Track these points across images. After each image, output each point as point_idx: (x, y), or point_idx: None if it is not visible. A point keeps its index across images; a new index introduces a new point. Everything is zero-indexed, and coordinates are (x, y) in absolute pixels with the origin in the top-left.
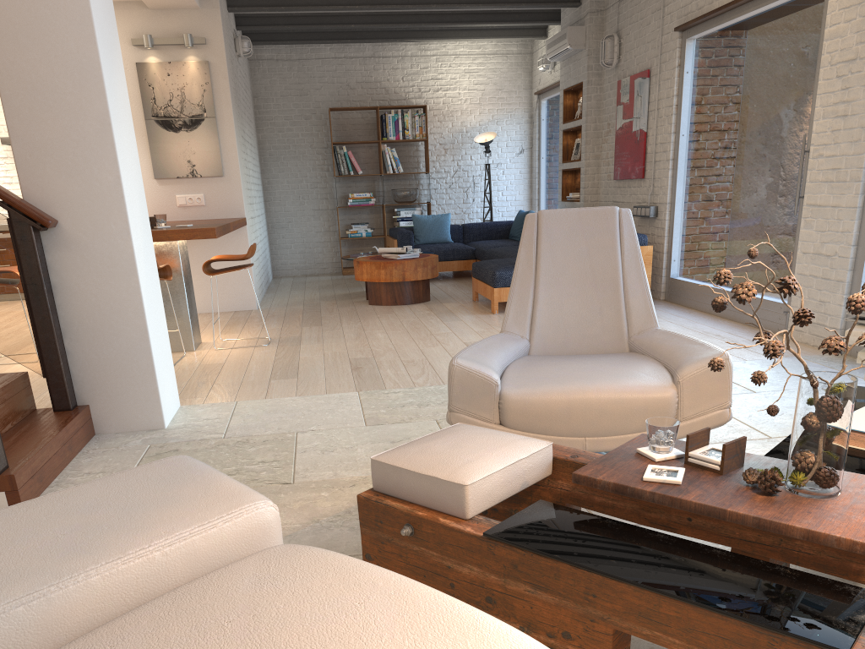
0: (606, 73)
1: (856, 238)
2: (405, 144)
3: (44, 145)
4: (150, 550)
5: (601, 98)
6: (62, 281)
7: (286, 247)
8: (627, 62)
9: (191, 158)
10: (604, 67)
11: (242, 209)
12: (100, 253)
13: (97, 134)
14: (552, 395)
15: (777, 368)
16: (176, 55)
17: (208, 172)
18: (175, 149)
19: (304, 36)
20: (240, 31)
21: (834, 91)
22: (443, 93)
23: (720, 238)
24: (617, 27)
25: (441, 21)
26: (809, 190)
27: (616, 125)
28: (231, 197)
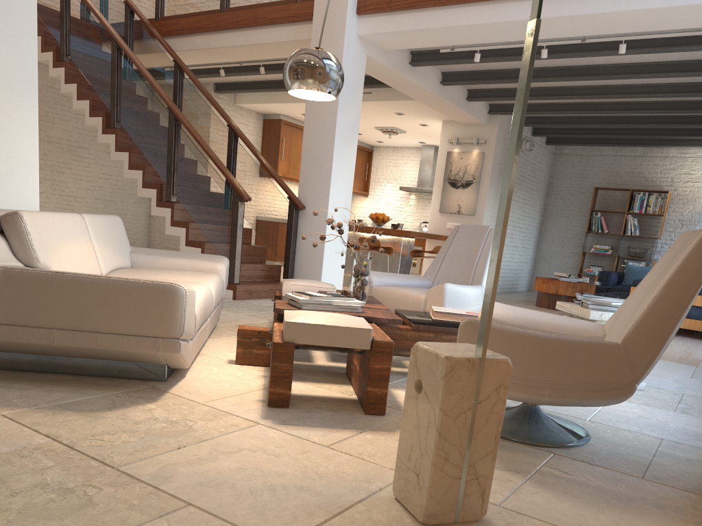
0: None
1: None
2: (650, 217)
3: (309, 177)
4: (183, 261)
5: None
6: (300, 231)
7: (544, 273)
8: None
9: (460, 203)
10: None
11: None
12: (315, 222)
13: (326, 175)
14: (386, 290)
15: (657, 363)
16: (468, 148)
17: (466, 212)
18: (453, 198)
19: (586, 141)
20: (542, 137)
21: None
22: (691, 184)
23: None
24: None
25: (674, 134)
26: None
27: None
28: None
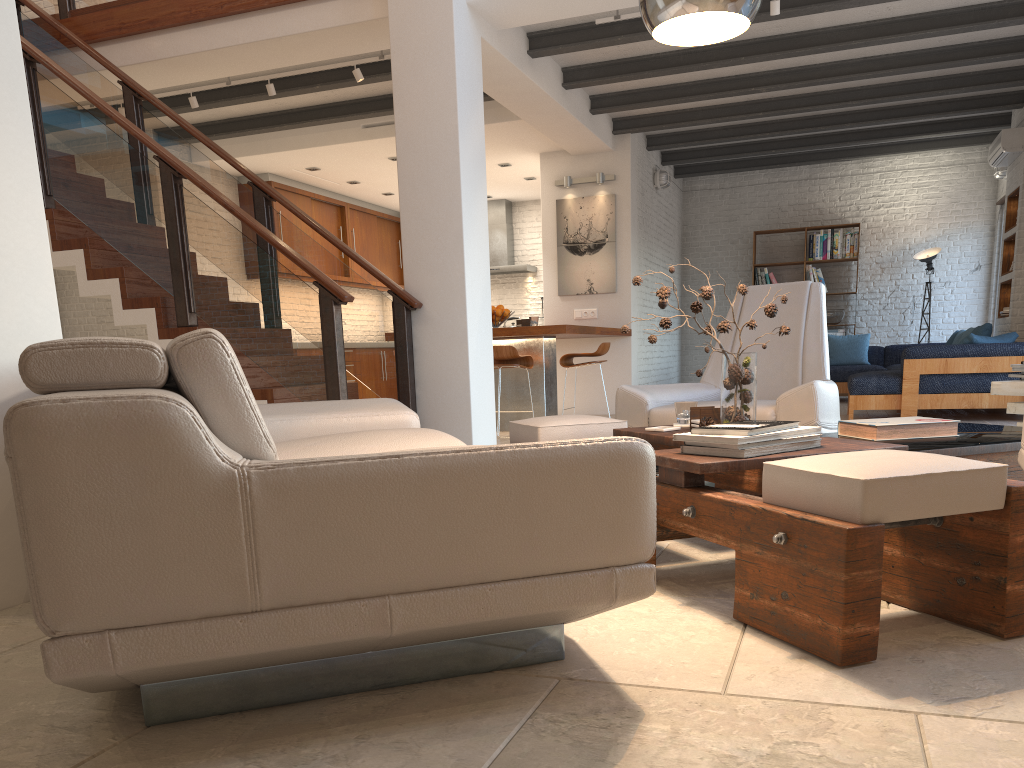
0: None
1: None
2: (836, 264)
3: (421, 253)
4: (342, 416)
5: None
6: (419, 346)
7: (697, 368)
8: None
9: (590, 277)
10: None
11: (628, 322)
12: (446, 327)
13: (453, 244)
14: None
15: None
16: (589, 191)
17: (603, 289)
18: (578, 270)
19: (733, 165)
20: (670, 166)
21: None
22: (885, 210)
23: None
24: None
25: (869, 138)
26: None
27: None
28: (620, 311)
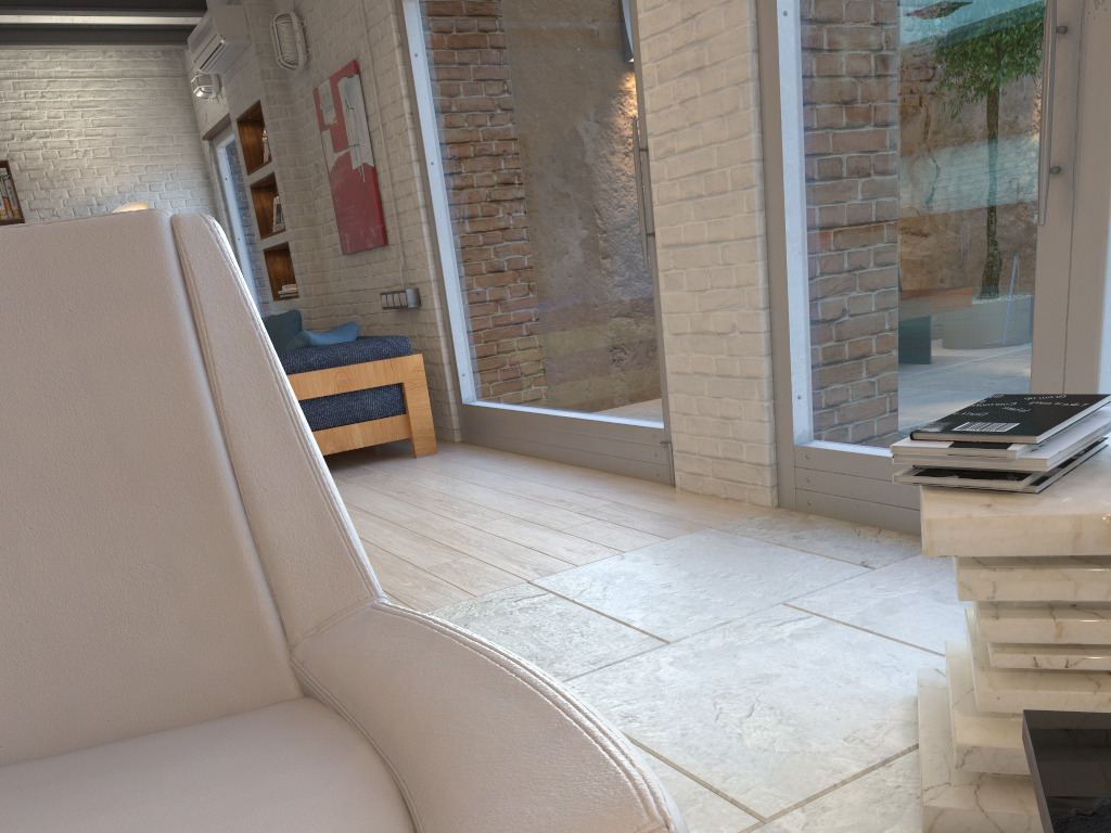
0: (294, 82)
1: (765, 295)
2: None
3: None
4: None
5: (297, 125)
6: None
7: None
8: (321, 58)
9: None
10: (286, 69)
11: None
12: None
13: None
14: None
15: (687, 562)
16: None
17: None
18: None
19: None
20: None
21: (670, 27)
22: (41, 141)
23: (529, 328)
24: (294, 1)
25: None
26: (663, 219)
27: (327, 164)
28: None
